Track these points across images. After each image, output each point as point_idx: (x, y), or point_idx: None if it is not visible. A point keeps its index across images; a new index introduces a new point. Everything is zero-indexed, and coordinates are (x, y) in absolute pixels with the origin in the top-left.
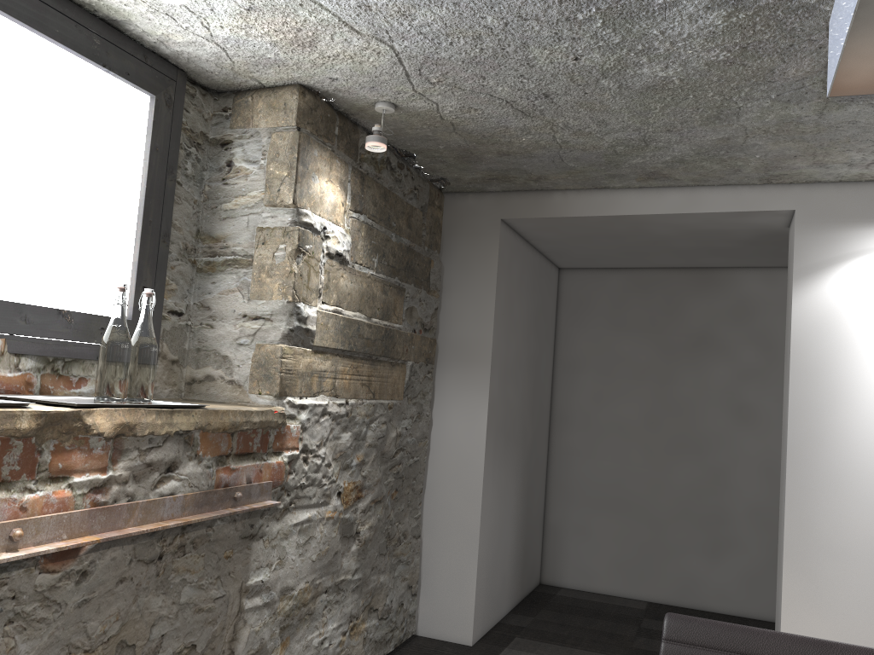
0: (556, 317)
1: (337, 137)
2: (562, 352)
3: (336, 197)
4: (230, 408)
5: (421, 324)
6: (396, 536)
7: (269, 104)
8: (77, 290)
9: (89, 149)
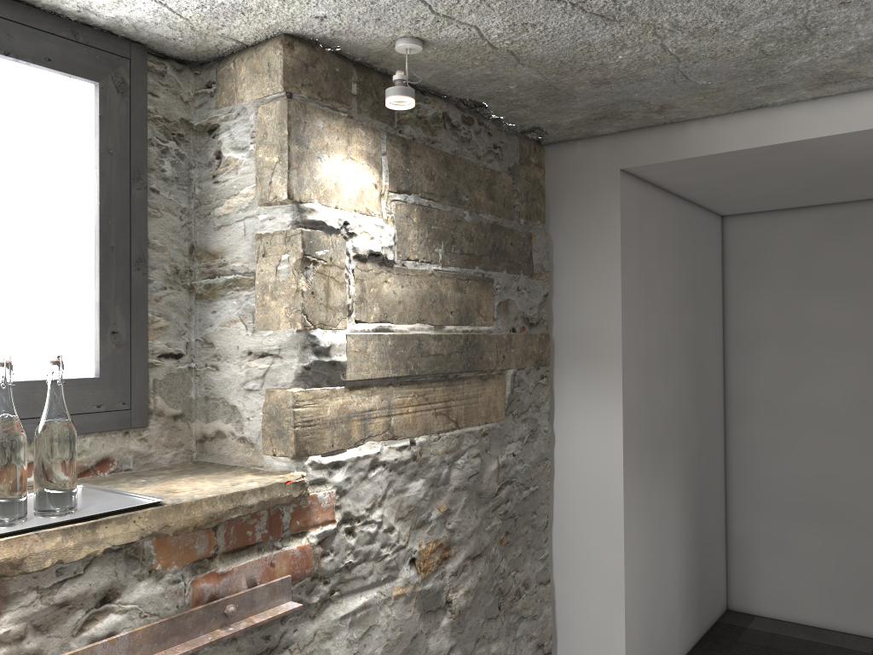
0: (723, 278)
1: (356, 98)
2: (733, 322)
3: (363, 178)
4: (210, 492)
5: (523, 319)
6: (512, 590)
7: (252, 68)
8: (10, 352)
9: (4, 168)
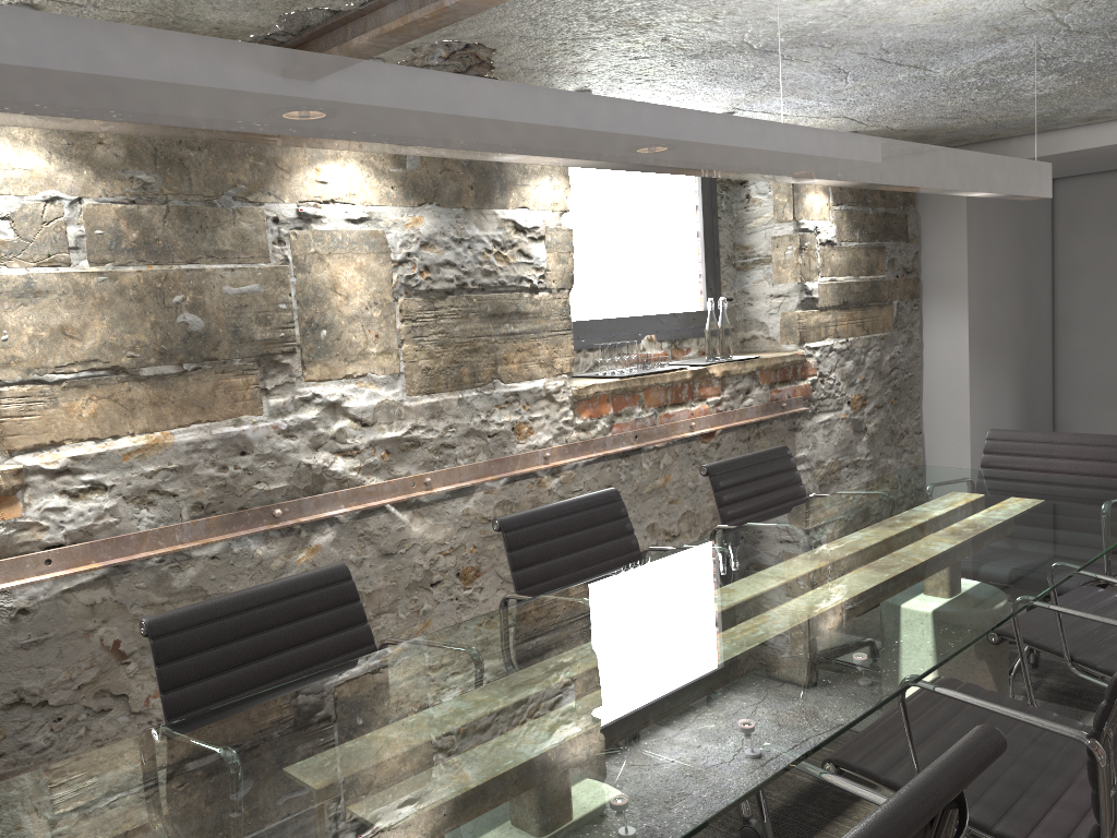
0: (1053, 227)
1: None
2: (1060, 260)
3: (821, 202)
4: (772, 355)
5: (903, 269)
6: (898, 432)
7: None
8: (678, 300)
9: (672, 218)
